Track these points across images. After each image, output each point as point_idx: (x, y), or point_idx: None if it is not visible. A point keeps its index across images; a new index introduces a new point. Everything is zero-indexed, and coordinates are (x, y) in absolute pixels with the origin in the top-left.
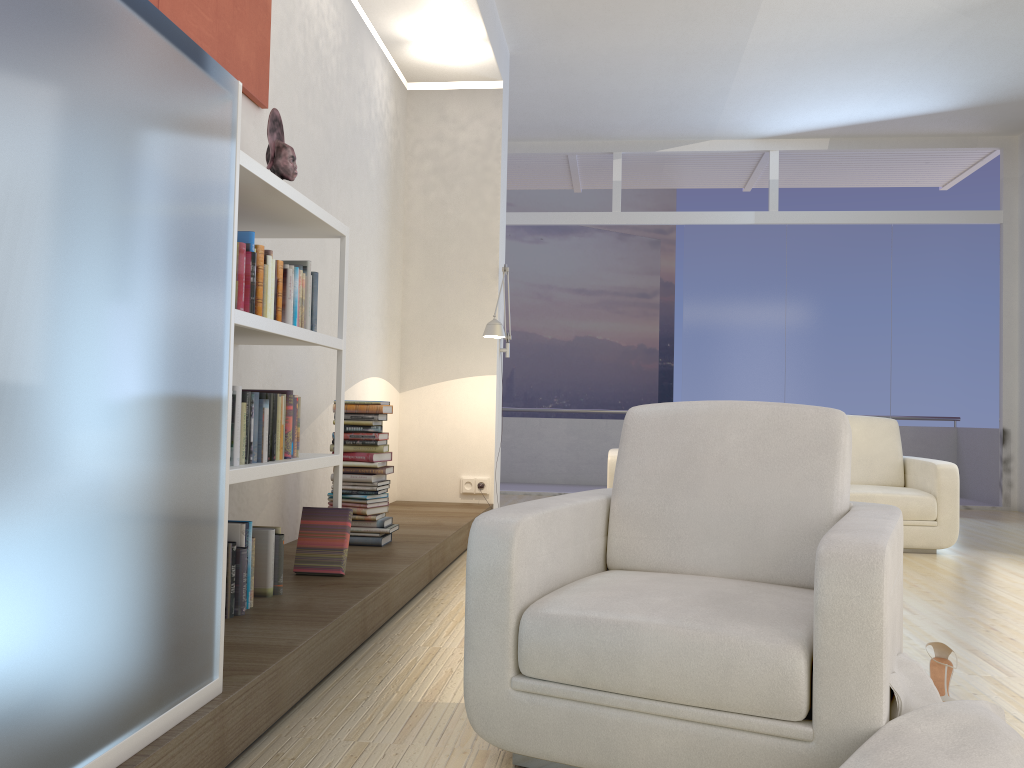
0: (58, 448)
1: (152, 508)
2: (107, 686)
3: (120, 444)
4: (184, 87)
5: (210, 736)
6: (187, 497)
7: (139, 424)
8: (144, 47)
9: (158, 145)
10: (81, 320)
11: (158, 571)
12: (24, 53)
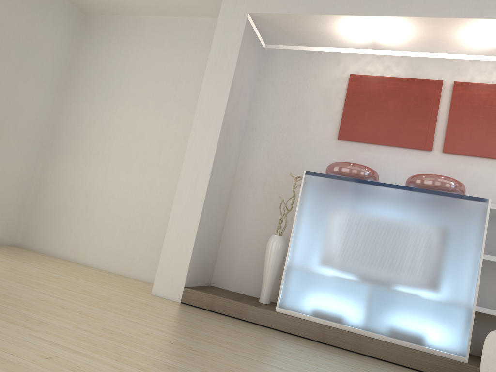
0: (399, 276)
1: (432, 298)
2: (410, 329)
3: (420, 281)
4: (455, 205)
5: (451, 366)
6: (450, 301)
7: (428, 278)
8: (437, 201)
9: (441, 220)
10: (408, 254)
11: (434, 314)
12: (396, 210)
